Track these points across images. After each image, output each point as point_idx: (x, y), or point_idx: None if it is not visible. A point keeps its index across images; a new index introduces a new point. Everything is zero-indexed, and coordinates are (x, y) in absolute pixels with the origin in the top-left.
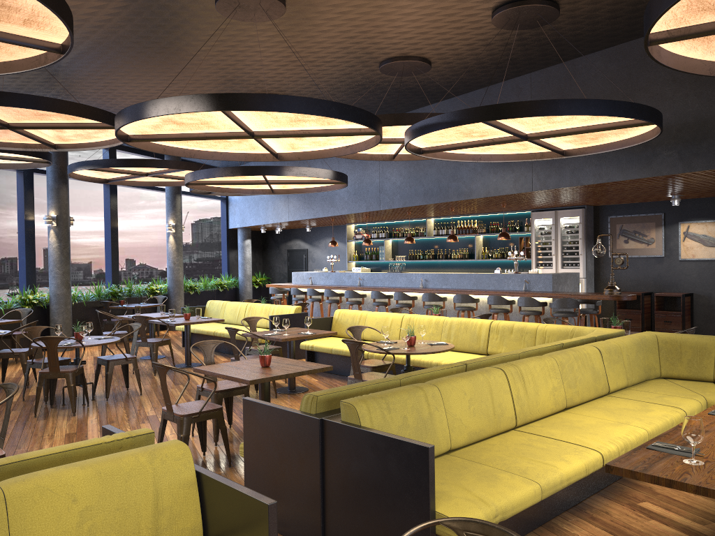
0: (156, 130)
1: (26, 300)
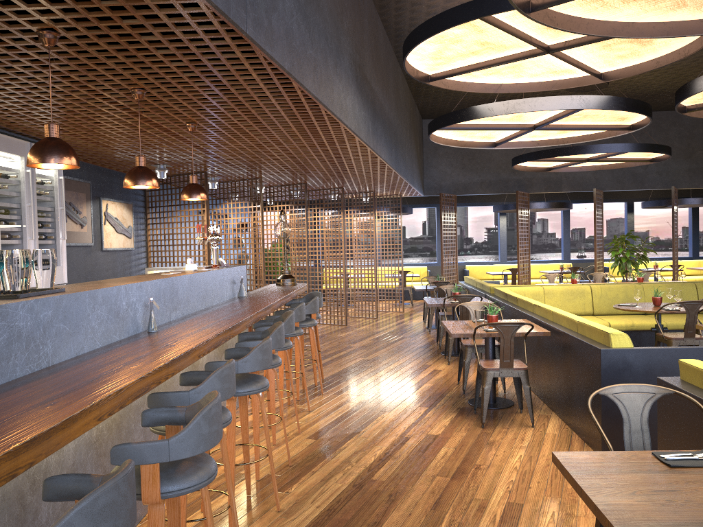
0: None
1: None
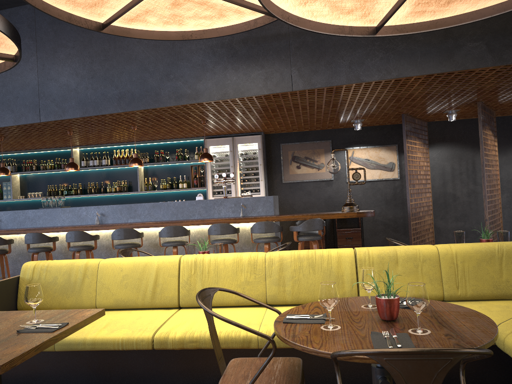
0: None
1: None
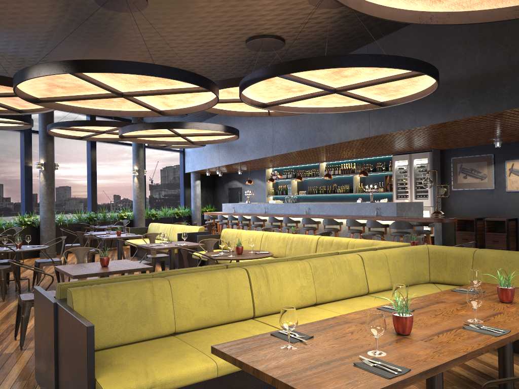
0: (53, 93)
1: (22, 221)
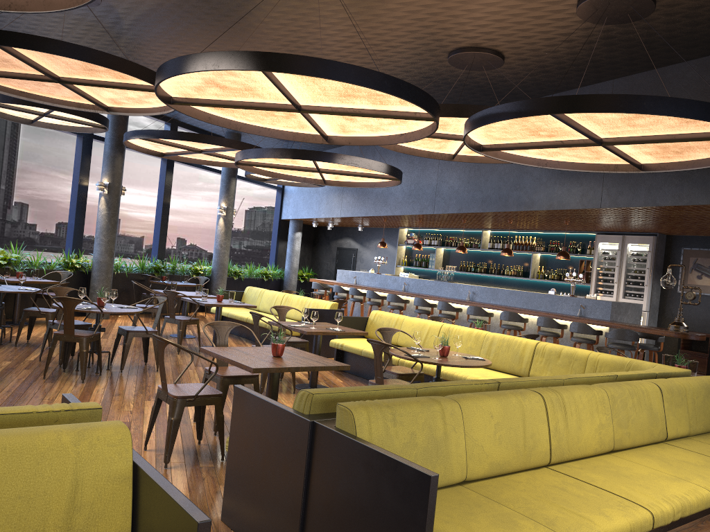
0: (200, 94)
1: (69, 263)
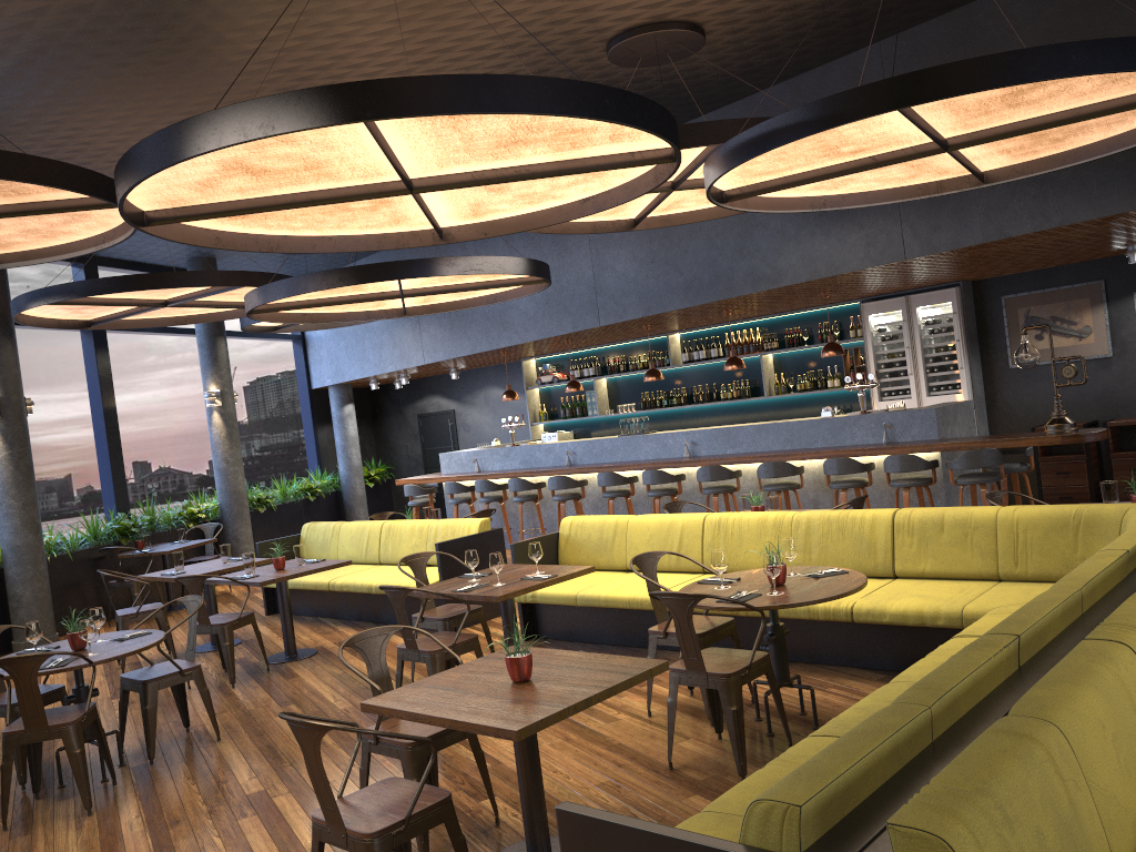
0: (205, 195)
1: None
